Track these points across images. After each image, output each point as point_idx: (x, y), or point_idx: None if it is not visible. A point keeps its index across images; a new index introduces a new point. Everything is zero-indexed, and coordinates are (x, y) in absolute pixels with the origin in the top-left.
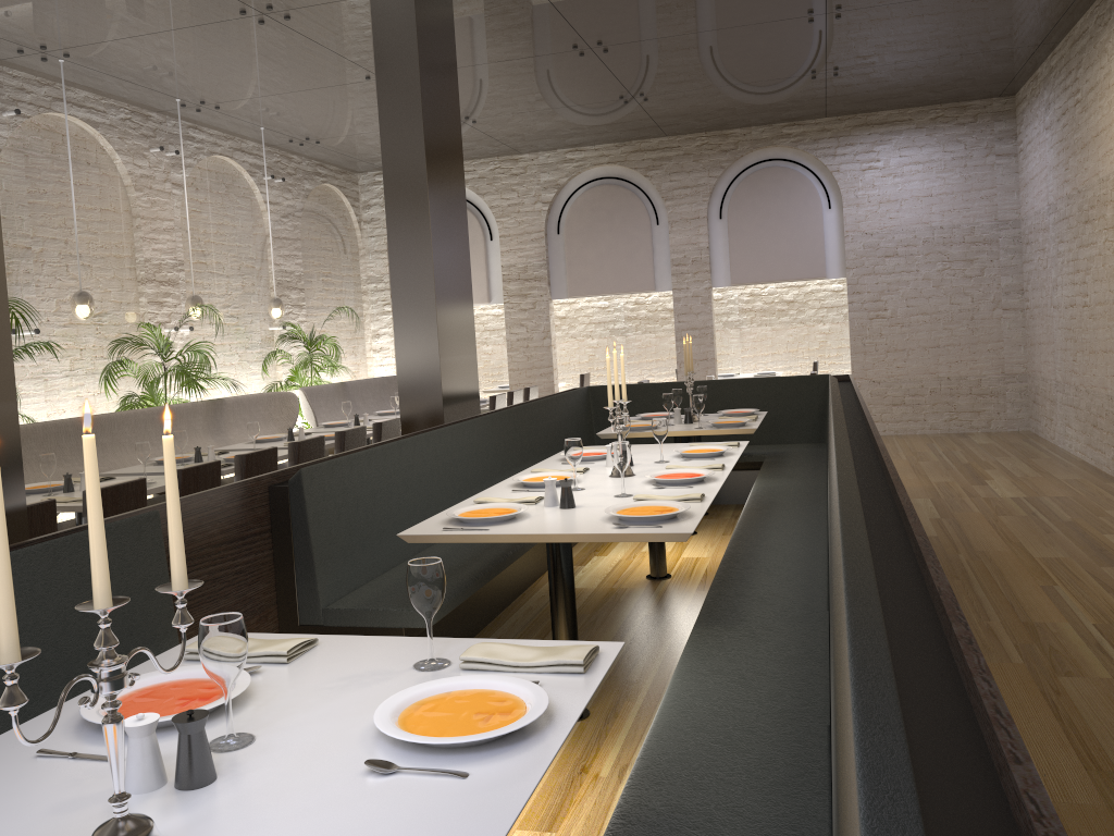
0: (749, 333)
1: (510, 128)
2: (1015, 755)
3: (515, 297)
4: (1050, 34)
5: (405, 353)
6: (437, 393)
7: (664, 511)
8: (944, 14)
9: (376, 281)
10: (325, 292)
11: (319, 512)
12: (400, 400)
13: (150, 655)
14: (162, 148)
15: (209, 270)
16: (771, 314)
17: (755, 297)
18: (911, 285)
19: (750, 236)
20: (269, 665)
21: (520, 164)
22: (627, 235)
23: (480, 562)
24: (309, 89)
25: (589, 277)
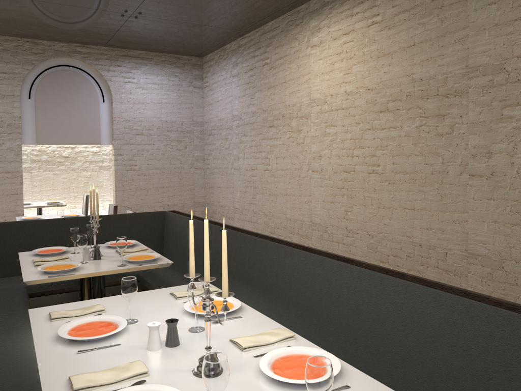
0: (37, 175)
1: None
2: None
3: None
4: (252, 25)
5: None
6: None
7: None
8: None
9: None
10: None
11: None
12: None
13: None
14: None
15: None
16: (53, 164)
17: (42, 152)
18: (150, 152)
19: (51, 113)
20: None
21: None
22: None
23: None
24: None
25: None
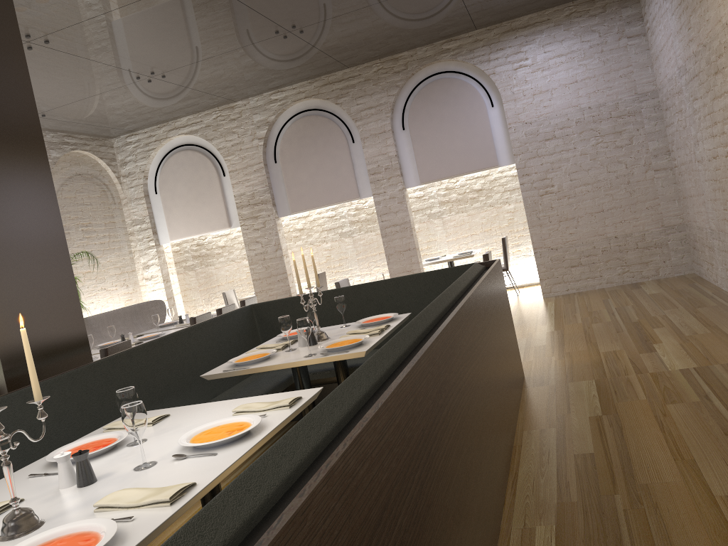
0: (449, 221)
1: (204, 79)
2: None
3: (248, 220)
4: None
5: None
6: None
7: None
8: None
9: (140, 222)
10: (84, 239)
11: None
12: None
13: None
14: None
15: None
16: (465, 202)
17: (450, 190)
18: (571, 161)
19: (430, 141)
20: None
21: (236, 110)
22: (330, 155)
23: None
24: None
25: (305, 194)
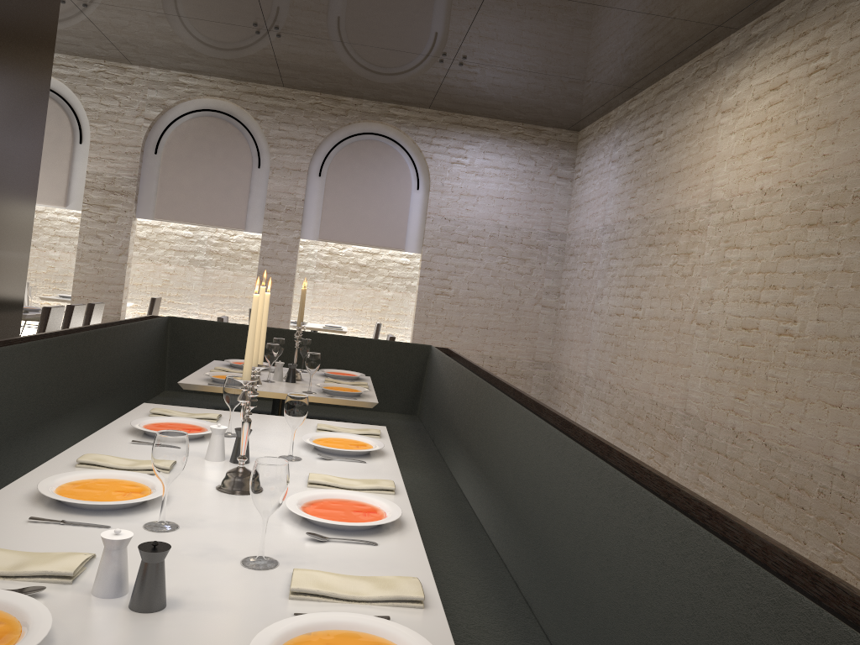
0: (321, 287)
1: (126, 28)
2: None
3: (96, 207)
4: (643, 79)
5: None
6: None
7: None
8: (584, 27)
9: None
10: None
11: None
12: None
13: None
14: None
15: None
16: (345, 273)
17: (333, 256)
18: (474, 271)
19: (344, 198)
20: None
21: (128, 75)
22: (227, 171)
23: None
24: None
25: (180, 203)
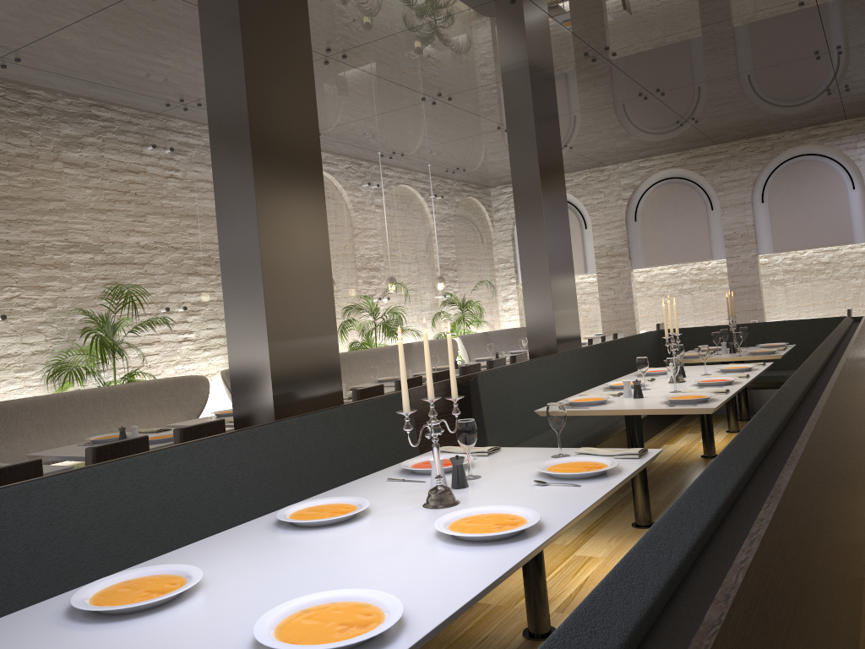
0: (792, 289)
1: (597, 150)
2: (800, 442)
3: (604, 269)
4: None
5: (530, 308)
6: (552, 334)
7: (699, 397)
8: None
9: (504, 261)
10: (470, 271)
11: (487, 400)
12: (528, 339)
13: (446, 423)
14: (369, 184)
15: (398, 260)
16: (810, 273)
17: (796, 260)
18: None
19: (787, 214)
20: (478, 456)
21: (605, 173)
22: (688, 219)
23: (584, 435)
24: (460, 138)
25: (660, 251)
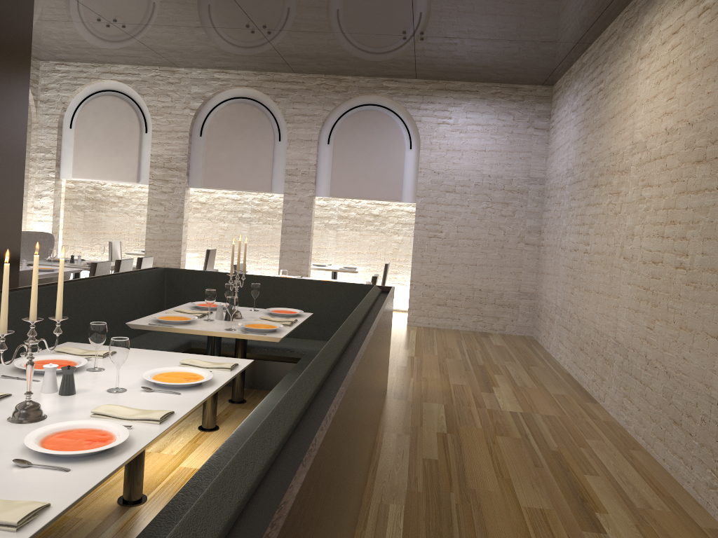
0: (343, 235)
1: (160, 40)
2: None
3: (158, 181)
4: (586, 34)
5: None
6: None
7: None
8: None
9: (45, 151)
10: None
11: None
12: None
13: None
14: None
15: None
16: (361, 222)
17: (351, 208)
18: (462, 216)
19: (348, 161)
20: None
21: (176, 76)
22: (254, 145)
23: None
24: None
25: (220, 173)
